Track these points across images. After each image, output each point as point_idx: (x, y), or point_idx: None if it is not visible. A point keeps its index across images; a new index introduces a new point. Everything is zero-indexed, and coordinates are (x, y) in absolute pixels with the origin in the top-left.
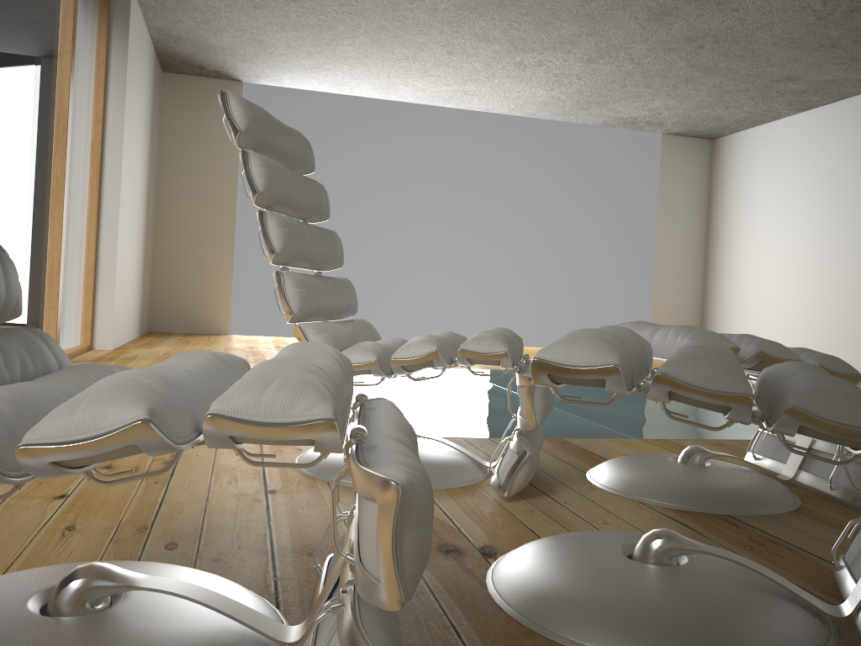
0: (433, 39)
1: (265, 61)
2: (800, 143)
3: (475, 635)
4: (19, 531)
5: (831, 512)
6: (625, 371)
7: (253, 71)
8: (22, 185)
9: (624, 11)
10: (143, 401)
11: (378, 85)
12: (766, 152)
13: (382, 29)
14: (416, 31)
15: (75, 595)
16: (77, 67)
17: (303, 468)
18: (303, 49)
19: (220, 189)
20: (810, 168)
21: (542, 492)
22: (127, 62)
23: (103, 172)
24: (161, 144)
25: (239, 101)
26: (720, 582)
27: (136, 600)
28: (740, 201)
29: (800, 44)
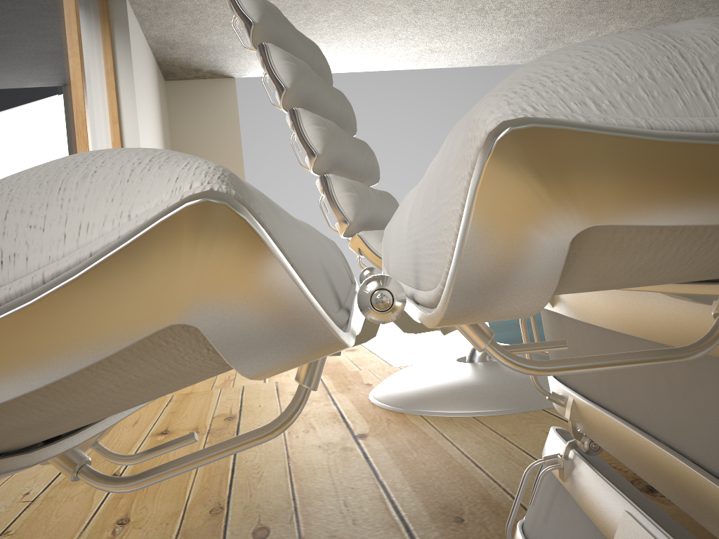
0: (400, 0)
1: (251, 53)
2: None
3: None
4: (57, 535)
5: None
6: None
7: (242, 64)
8: None
9: None
10: (193, 158)
11: (353, 58)
12: None
13: None
14: None
15: None
16: (88, 70)
17: (384, 404)
18: None
19: None
20: None
21: None
22: (132, 65)
23: None
24: (174, 143)
25: None
26: None
27: None
28: None
29: None
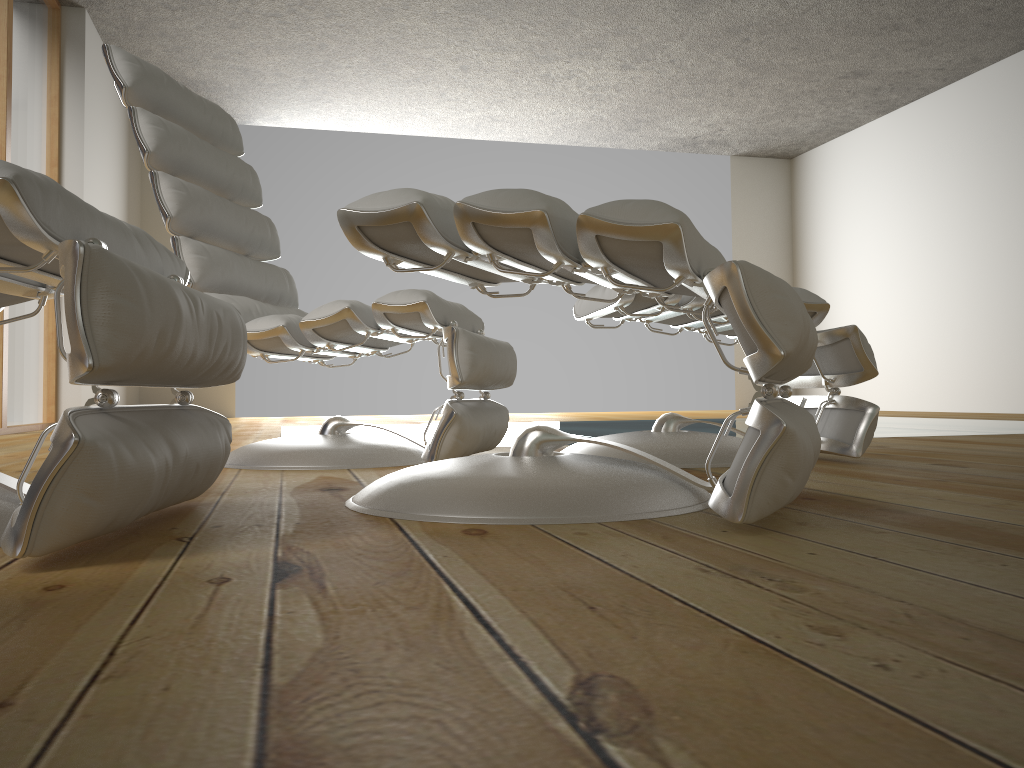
0: (441, 53)
1: (256, 96)
2: (884, 151)
3: (298, 517)
4: None
5: None
6: (442, 219)
7: (245, 109)
8: None
9: (648, 1)
10: None
11: (391, 117)
12: (849, 166)
13: (380, 44)
14: (419, 44)
15: None
16: (18, 97)
17: None
18: (295, 76)
19: None
20: (897, 178)
21: None
22: (84, 96)
23: None
24: (144, 200)
25: (124, 55)
26: (586, 463)
27: None
28: (825, 226)
29: (857, 28)
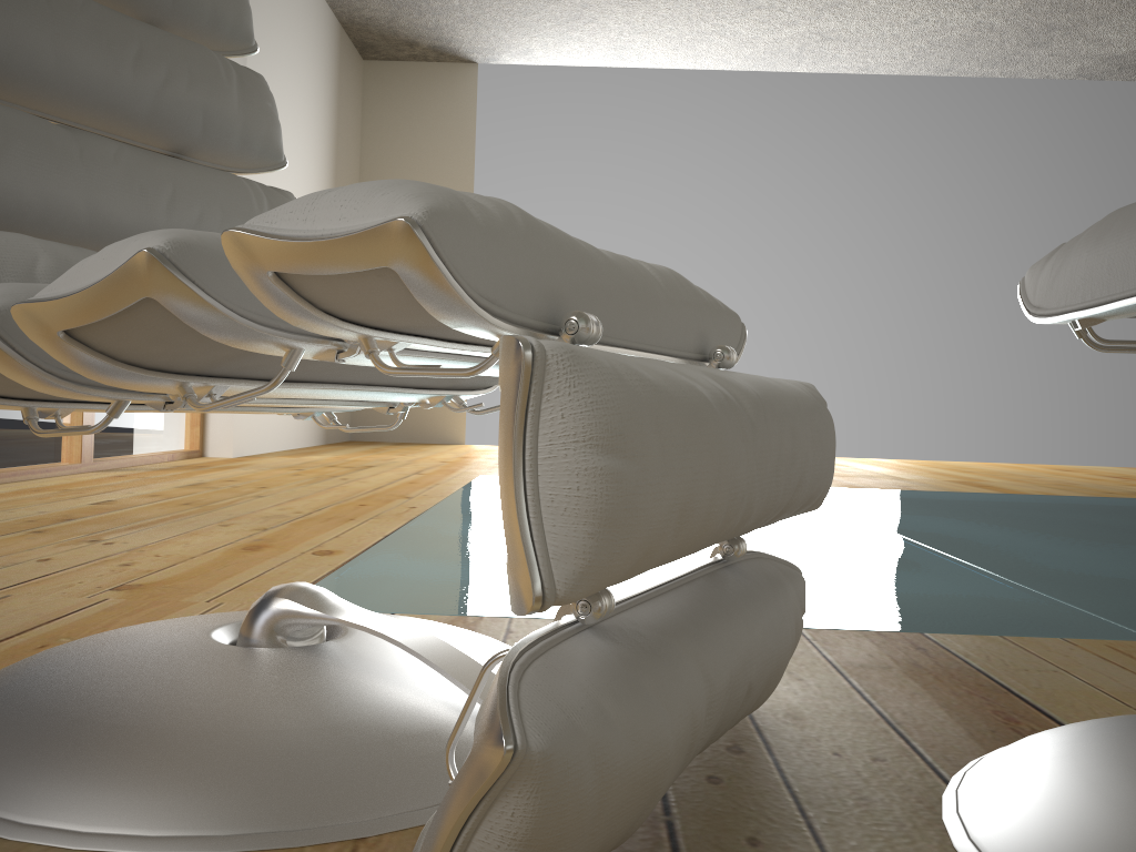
0: None
1: (495, 17)
2: None
3: None
4: None
5: None
6: None
7: (484, 39)
8: None
9: None
10: None
11: (678, 41)
12: None
13: None
14: None
15: None
16: None
17: None
18: None
19: None
20: None
21: None
22: None
23: None
24: (364, 165)
25: None
26: None
27: None
28: None
29: None
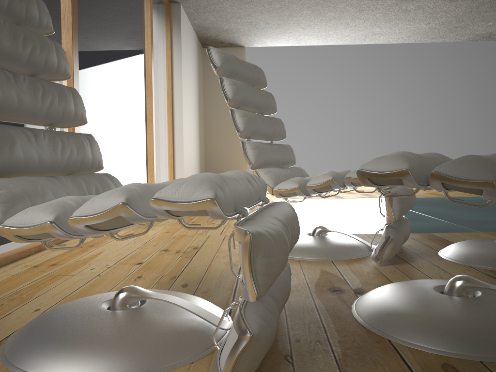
0: (348, 4)
1: (255, 33)
2: None
3: (335, 332)
4: (116, 278)
5: None
6: (417, 173)
7: (249, 40)
8: (130, 113)
9: None
10: (124, 194)
11: (320, 37)
12: None
13: (317, 3)
14: (337, 1)
15: (121, 300)
16: (155, 50)
17: None
18: (274, 23)
19: None
20: None
21: (405, 261)
22: (181, 44)
23: (173, 104)
24: (205, 87)
25: (216, 51)
26: None
27: (151, 304)
28: None
29: None
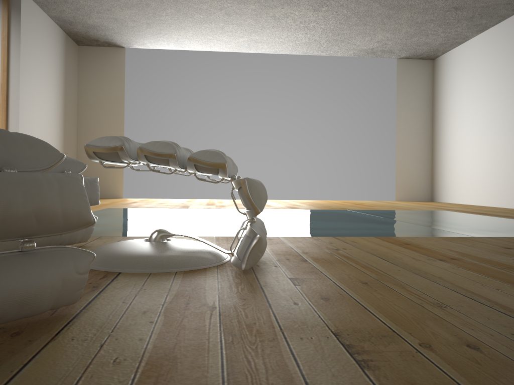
0: (211, 6)
1: (127, 32)
2: (481, 54)
3: None
4: None
5: (216, 272)
6: None
7: (125, 39)
8: None
9: None
10: None
11: (201, 41)
12: (462, 63)
13: (176, 2)
14: (197, 1)
15: None
16: None
17: None
18: (142, 21)
19: (114, 112)
20: (487, 70)
21: None
22: (20, 35)
23: (8, 100)
24: (79, 87)
25: None
26: None
27: None
28: (449, 98)
29: None
